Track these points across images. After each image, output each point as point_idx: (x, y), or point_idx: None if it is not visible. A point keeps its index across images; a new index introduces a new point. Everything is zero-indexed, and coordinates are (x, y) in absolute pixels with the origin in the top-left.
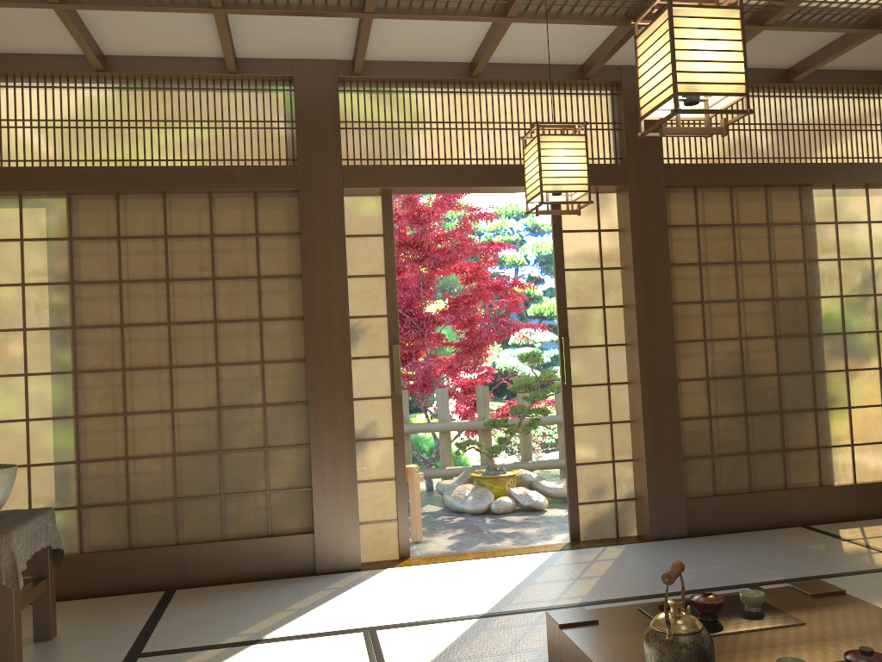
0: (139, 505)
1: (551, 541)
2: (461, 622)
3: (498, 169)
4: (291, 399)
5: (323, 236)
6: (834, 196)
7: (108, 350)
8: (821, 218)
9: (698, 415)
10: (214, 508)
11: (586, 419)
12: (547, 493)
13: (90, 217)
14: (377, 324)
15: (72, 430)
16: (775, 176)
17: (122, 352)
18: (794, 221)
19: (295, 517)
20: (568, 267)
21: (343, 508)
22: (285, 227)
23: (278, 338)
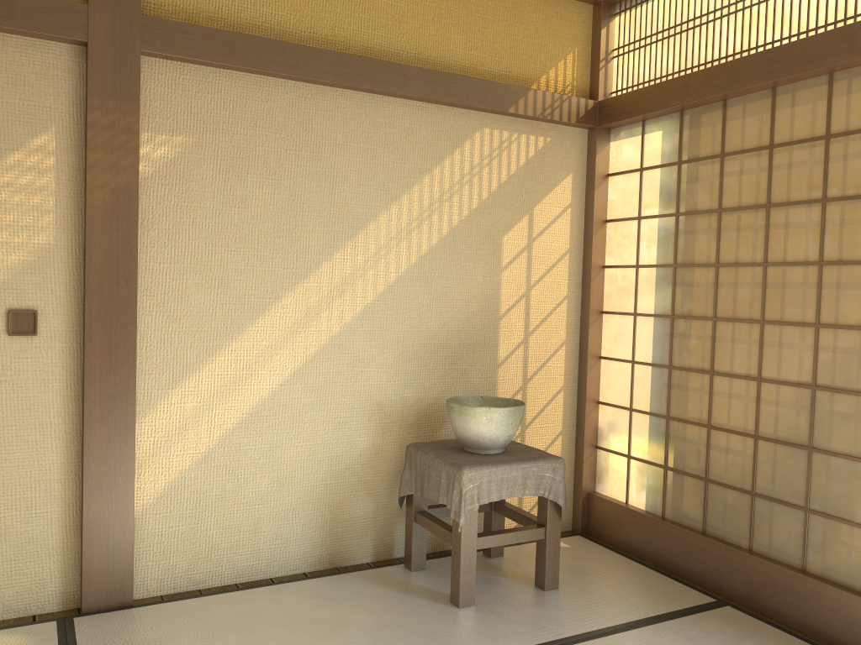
0: (715, 486)
1: None
2: None
3: None
4: None
5: None
6: None
7: (701, 294)
8: None
9: None
10: (794, 522)
11: None
12: None
13: (698, 134)
14: None
15: (665, 381)
16: None
17: (713, 298)
18: None
19: None
20: None
21: None
22: None
23: None
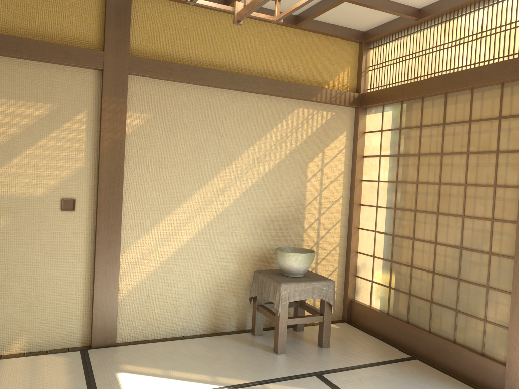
0: (413, 297)
1: None
2: None
3: None
4: (509, 254)
5: None
6: None
7: (409, 197)
8: None
9: None
10: (450, 317)
11: None
12: None
13: (409, 114)
14: None
15: (390, 242)
16: None
17: (415, 200)
18: None
19: (501, 349)
20: None
21: None
22: None
23: (505, 202)
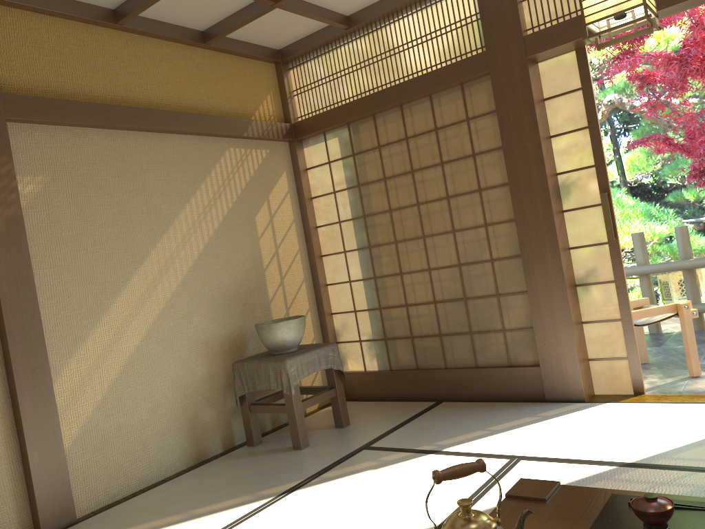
0: (418, 339)
1: None
2: (596, 467)
3: None
4: (512, 253)
5: (514, 107)
6: None
7: (384, 229)
8: None
9: None
10: (466, 342)
11: None
12: None
13: (361, 137)
14: (586, 175)
15: (373, 287)
16: None
17: (393, 230)
18: None
19: (528, 352)
20: None
21: (561, 346)
22: (488, 107)
23: (495, 203)
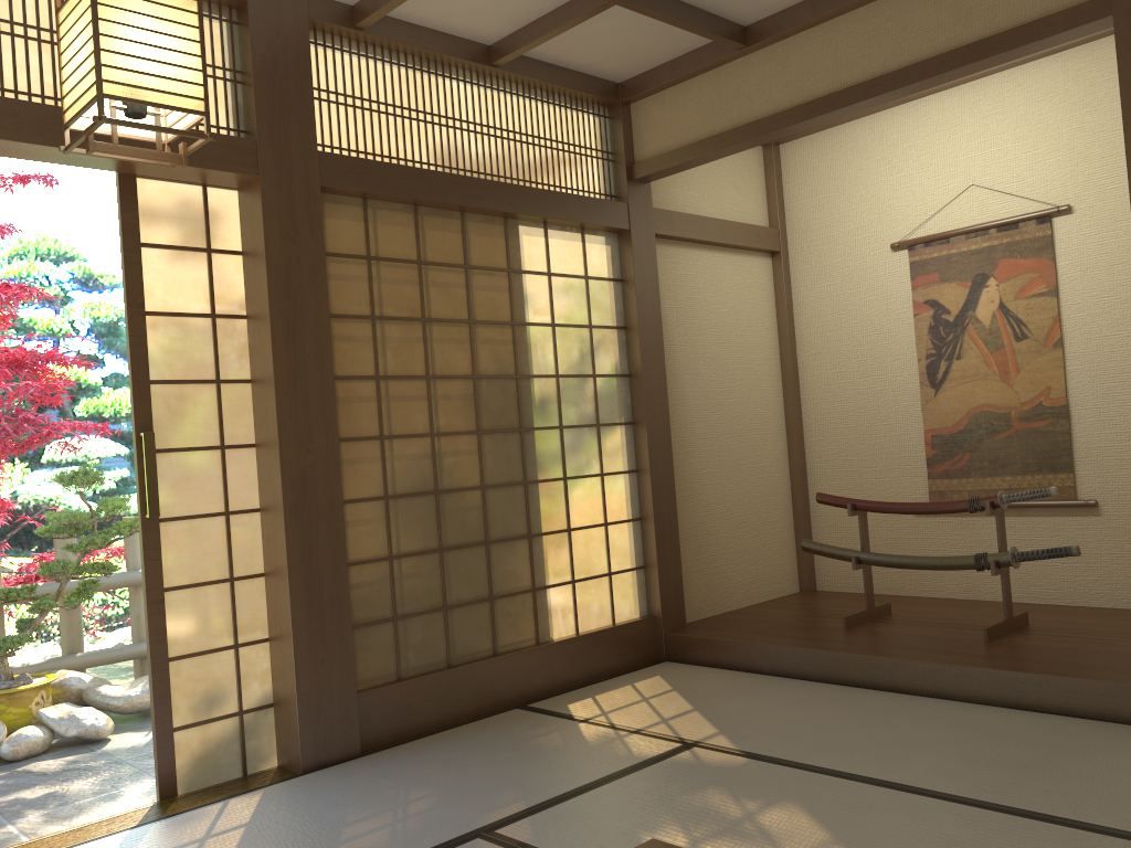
0: None
1: (121, 802)
2: None
3: (8, 107)
4: None
5: None
6: (546, 238)
7: None
8: (532, 266)
9: (373, 555)
10: None
11: (189, 577)
12: (112, 707)
13: None
14: None
15: None
16: (476, 196)
17: None
18: (499, 265)
19: None
20: (153, 309)
21: None
22: None
23: None
